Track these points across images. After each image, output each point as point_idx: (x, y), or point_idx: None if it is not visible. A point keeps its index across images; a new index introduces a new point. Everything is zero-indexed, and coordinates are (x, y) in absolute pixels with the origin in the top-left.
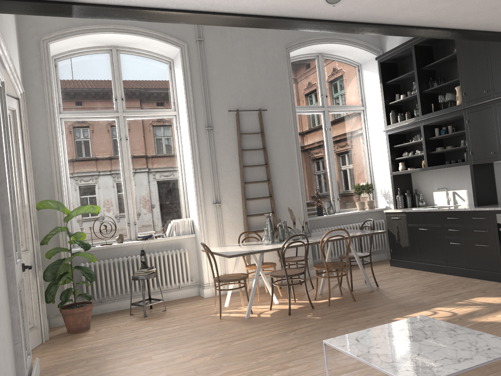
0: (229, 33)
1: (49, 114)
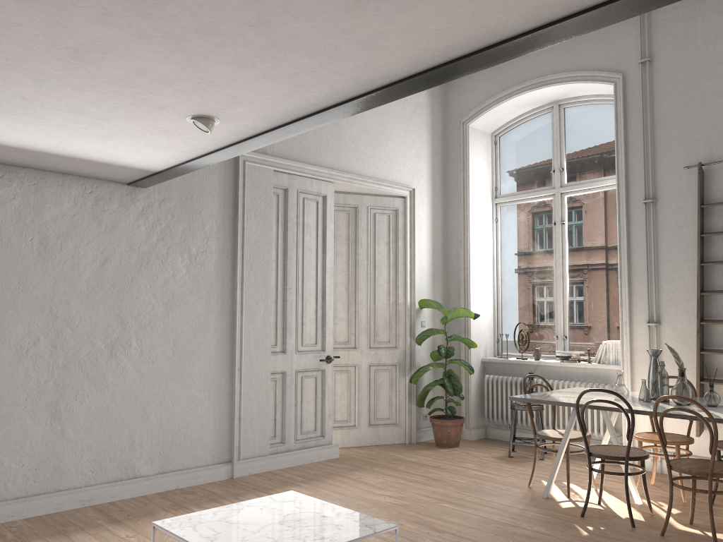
0: (700, 30)
1: (462, 204)
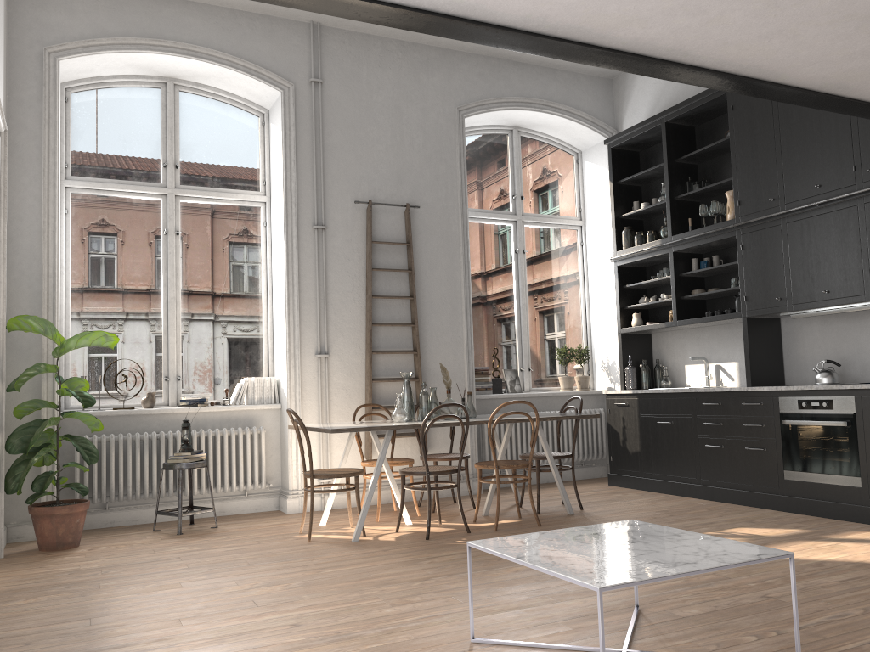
0: (366, 75)
1: (47, 176)
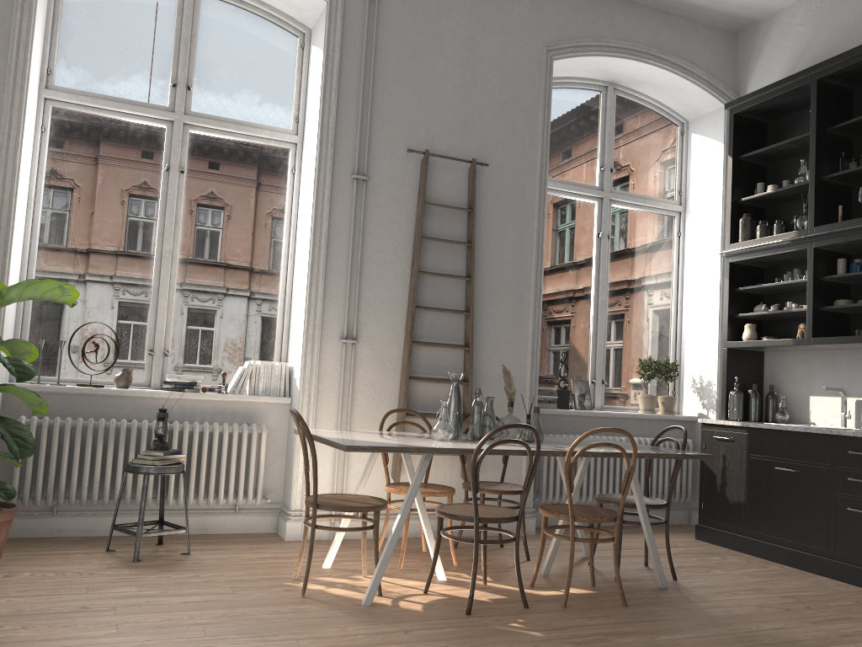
0: None
1: (13, 75)
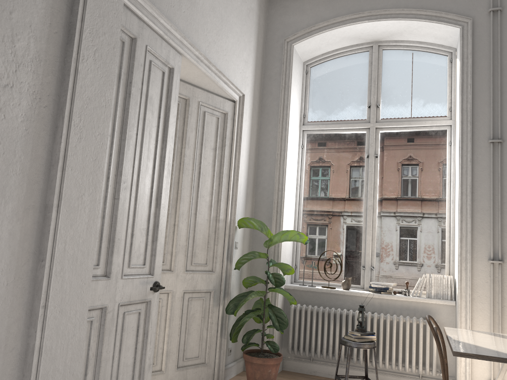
0: None
1: (281, 123)
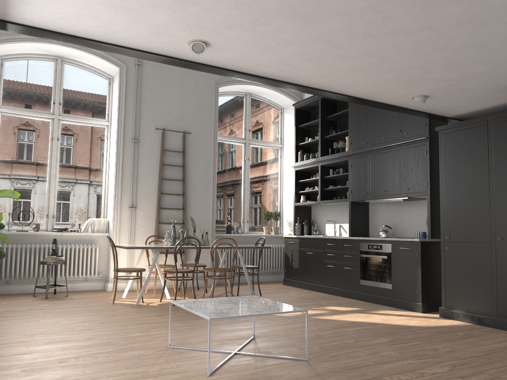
0: None
1: None
